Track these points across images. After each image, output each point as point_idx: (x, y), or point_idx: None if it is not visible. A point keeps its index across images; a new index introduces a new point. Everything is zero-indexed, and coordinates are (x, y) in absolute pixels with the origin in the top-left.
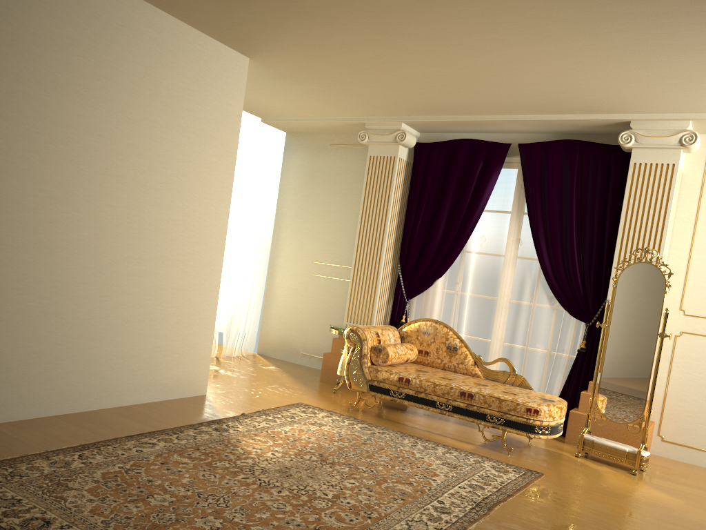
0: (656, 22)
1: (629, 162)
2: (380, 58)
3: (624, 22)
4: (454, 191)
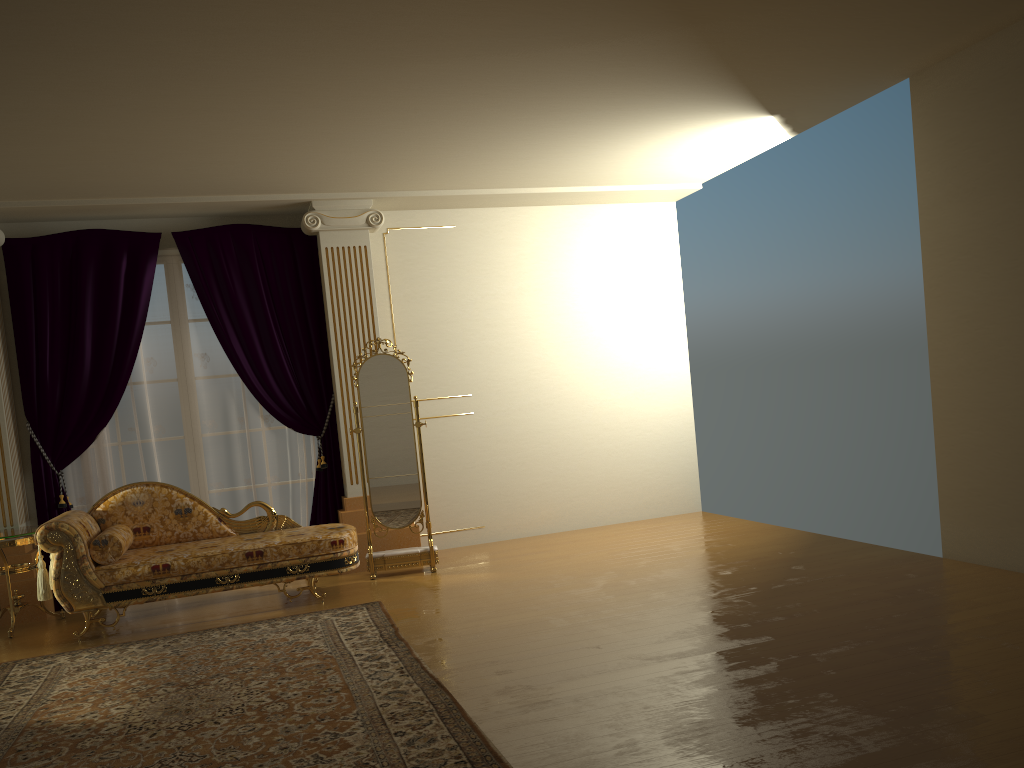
0: (402, 114)
1: (313, 246)
2: (32, 129)
3: (375, 112)
4: (92, 304)
